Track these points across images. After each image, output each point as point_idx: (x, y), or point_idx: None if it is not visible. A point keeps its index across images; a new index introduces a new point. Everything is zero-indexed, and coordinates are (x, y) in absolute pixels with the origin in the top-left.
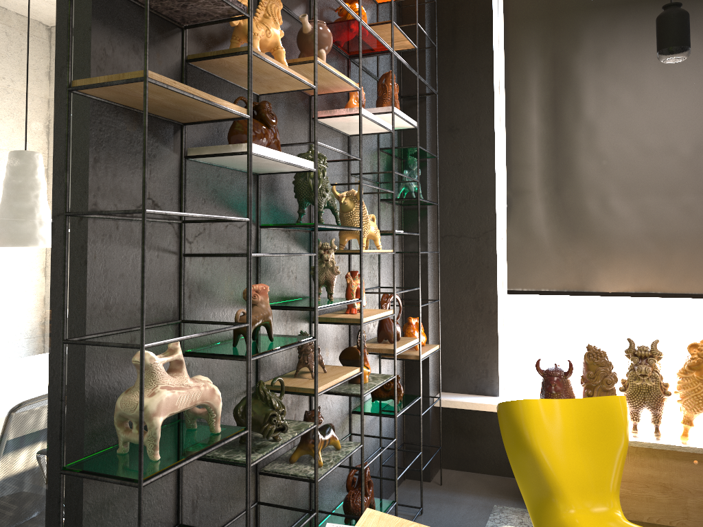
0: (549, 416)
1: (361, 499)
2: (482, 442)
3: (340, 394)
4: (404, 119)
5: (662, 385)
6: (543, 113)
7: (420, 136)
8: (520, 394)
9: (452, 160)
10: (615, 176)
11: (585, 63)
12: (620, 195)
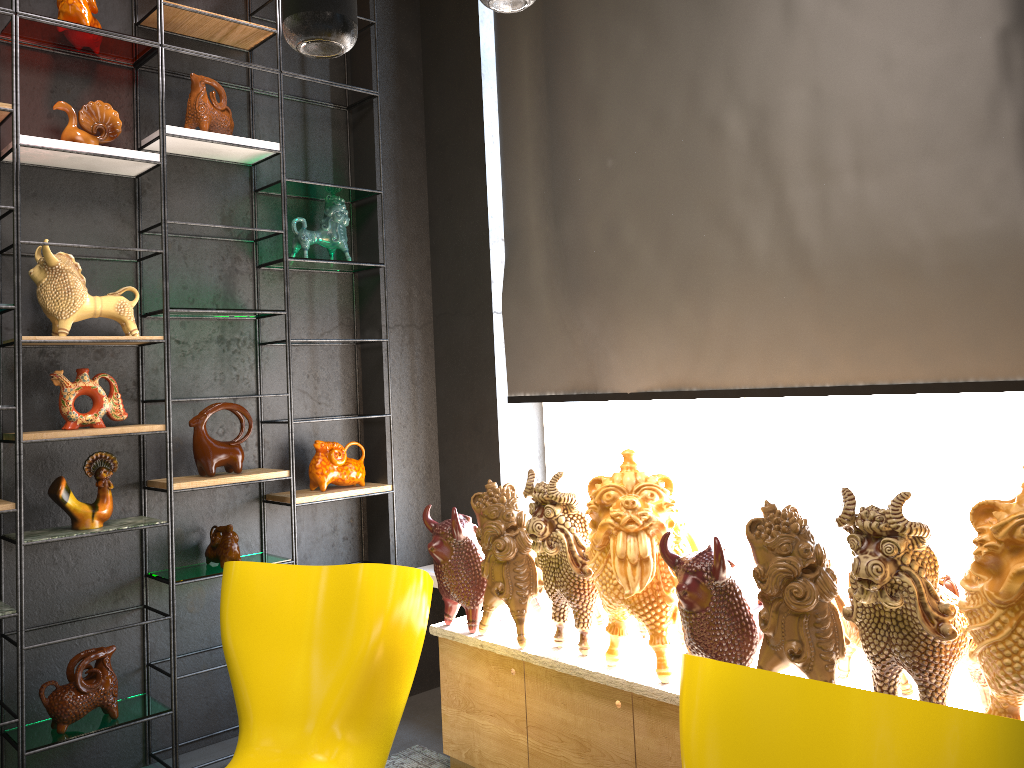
0: (266, 591)
1: (17, 691)
2: None
3: (11, 541)
4: (212, 142)
5: (577, 557)
6: (539, 95)
7: (370, 164)
8: None
9: (442, 195)
10: (625, 185)
11: None
12: (633, 217)
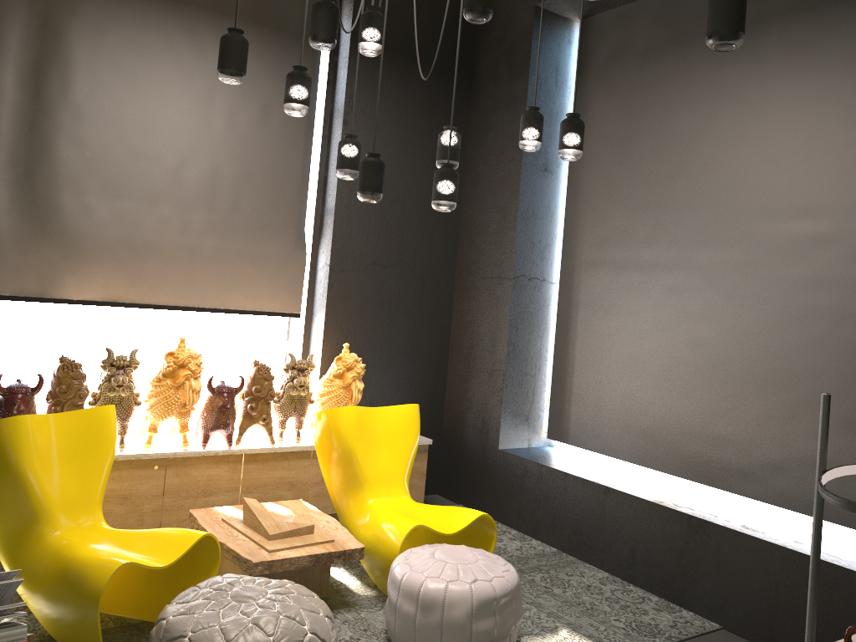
0: (40, 433)
1: None
2: None
3: None
4: None
5: (134, 396)
6: (21, 77)
7: None
8: None
9: None
10: (98, 172)
11: (82, 36)
12: (101, 193)
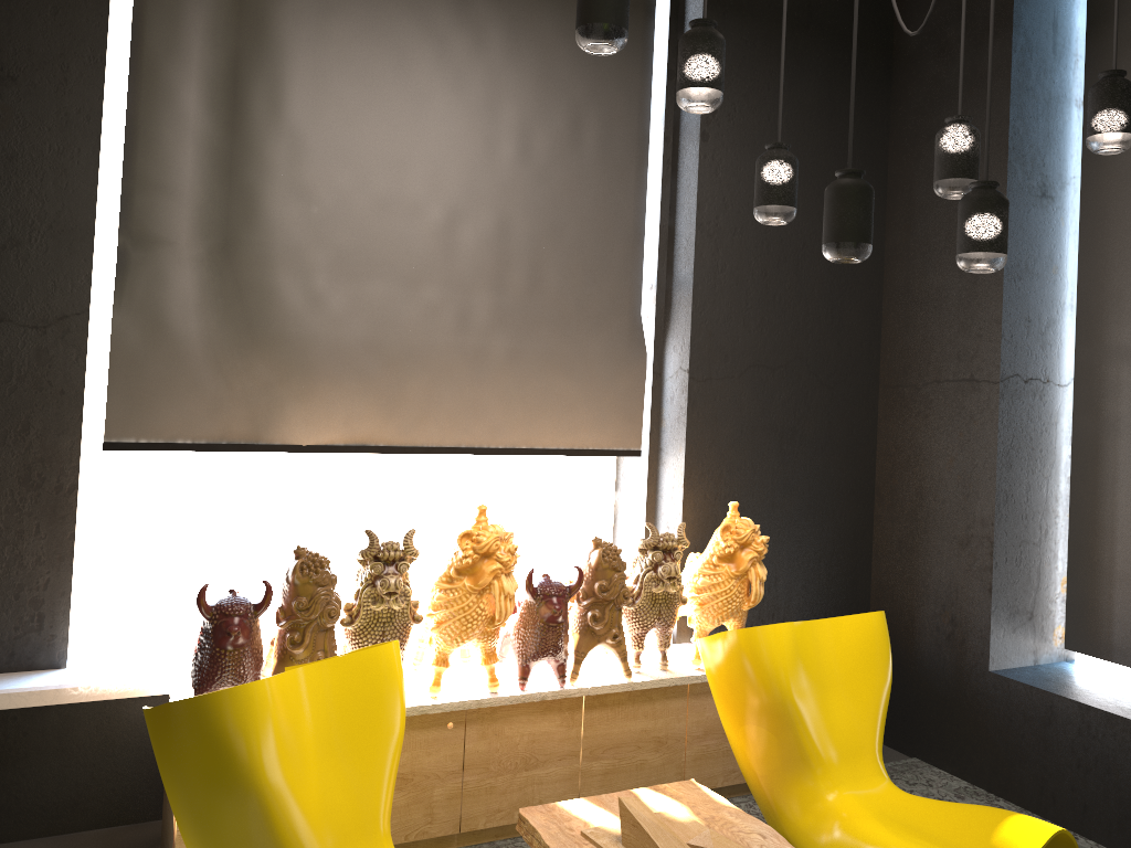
0: (286, 708)
1: None
2: (17, 773)
3: None
4: None
5: (411, 607)
6: (210, 92)
7: None
8: (108, 655)
9: None
10: (331, 238)
11: (299, 20)
12: (336, 272)
